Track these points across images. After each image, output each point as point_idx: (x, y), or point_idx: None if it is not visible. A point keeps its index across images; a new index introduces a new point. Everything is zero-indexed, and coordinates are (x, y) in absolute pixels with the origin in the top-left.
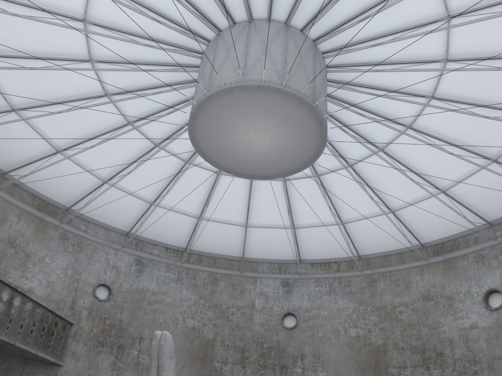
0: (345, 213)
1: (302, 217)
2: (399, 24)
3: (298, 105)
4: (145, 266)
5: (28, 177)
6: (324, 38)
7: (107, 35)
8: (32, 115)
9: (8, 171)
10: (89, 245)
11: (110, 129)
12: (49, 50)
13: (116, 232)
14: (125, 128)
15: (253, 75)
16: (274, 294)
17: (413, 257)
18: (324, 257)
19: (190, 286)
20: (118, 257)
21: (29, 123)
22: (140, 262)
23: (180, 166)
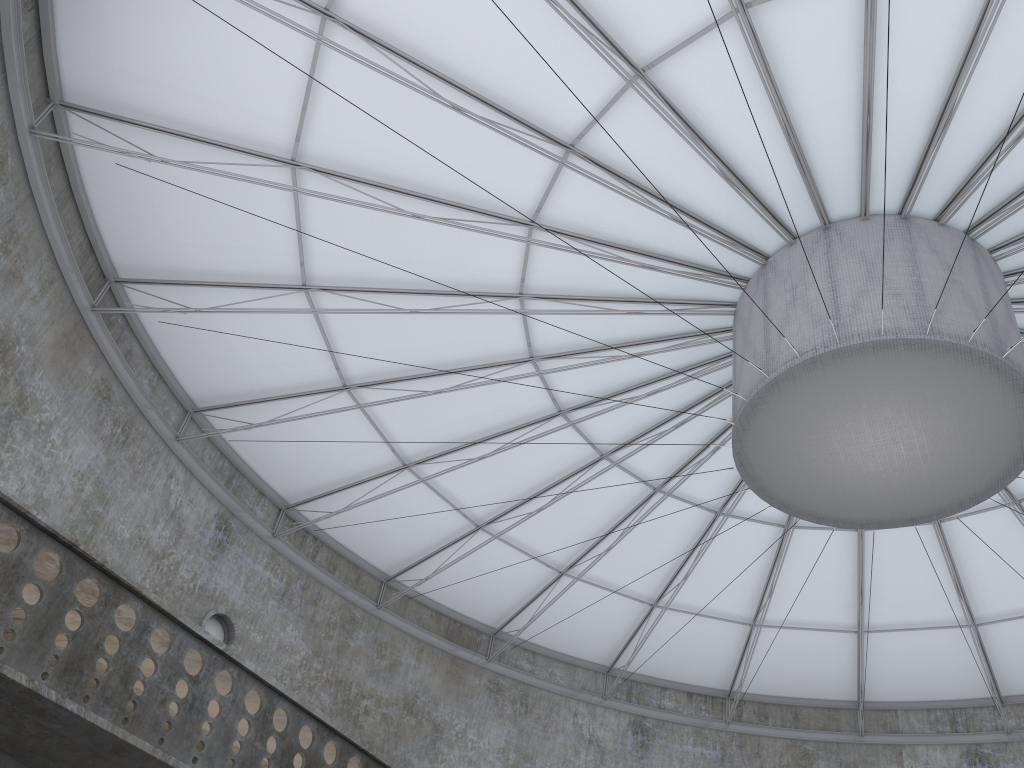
0: None
1: (991, 598)
2: None
3: (967, 363)
4: (651, 734)
5: (427, 581)
6: (992, 223)
7: (562, 310)
8: (435, 470)
9: (396, 574)
10: (541, 698)
11: (568, 472)
12: (462, 355)
13: (586, 668)
14: (595, 466)
15: (857, 325)
16: None
17: None
18: None
19: None
20: (598, 720)
21: (430, 484)
22: (640, 727)
23: (704, 522)
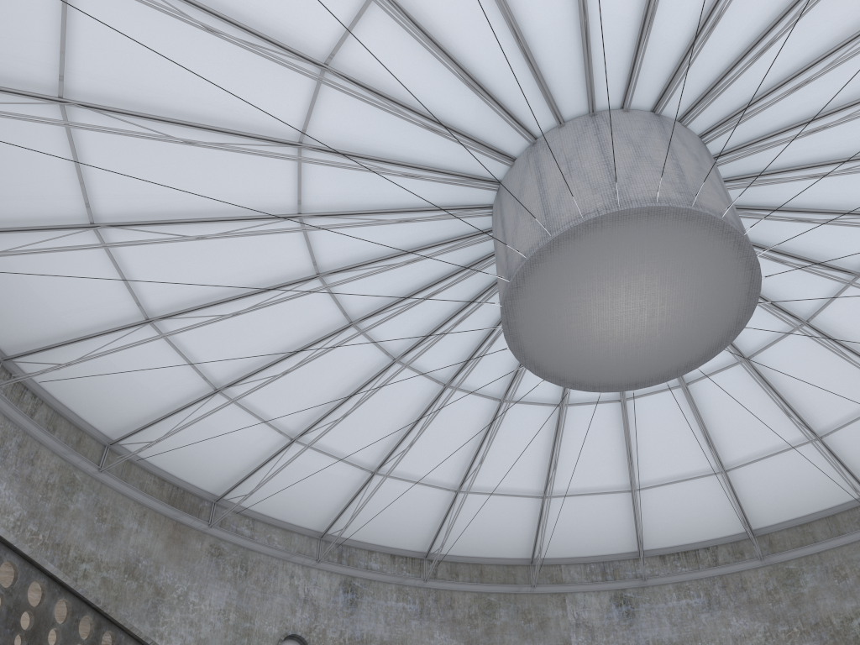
0: (728, 450)
1: (648, 468)
2: (854, 91)
3: (717, 237)
4: (360, 593)
5: (153, 447)
6: (723, 130)
7: (342, 164)
8: (179, 328)
9: (121, 438)
10: (261, 562)
11: (315, 338)
12: (228, 204)
13: (302, 534)
14: (342, 334)
15: (634, 193)
16: (603, 623)
17: (858, 520)
18: (684, 542)
19: (447, 622)
20: (312, 581)
21: (172, 342)
22: (350, 586)
23: (432, 394)
